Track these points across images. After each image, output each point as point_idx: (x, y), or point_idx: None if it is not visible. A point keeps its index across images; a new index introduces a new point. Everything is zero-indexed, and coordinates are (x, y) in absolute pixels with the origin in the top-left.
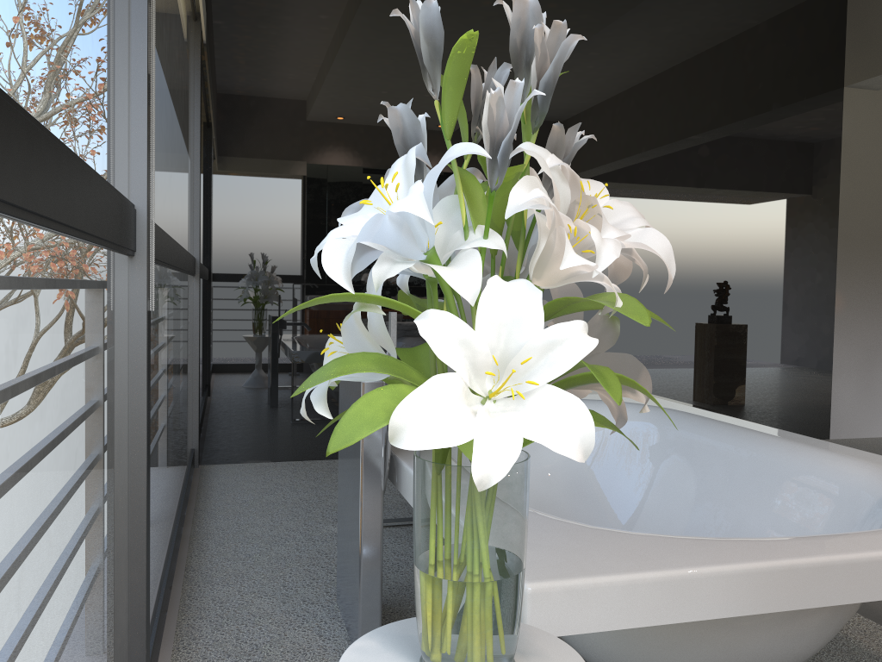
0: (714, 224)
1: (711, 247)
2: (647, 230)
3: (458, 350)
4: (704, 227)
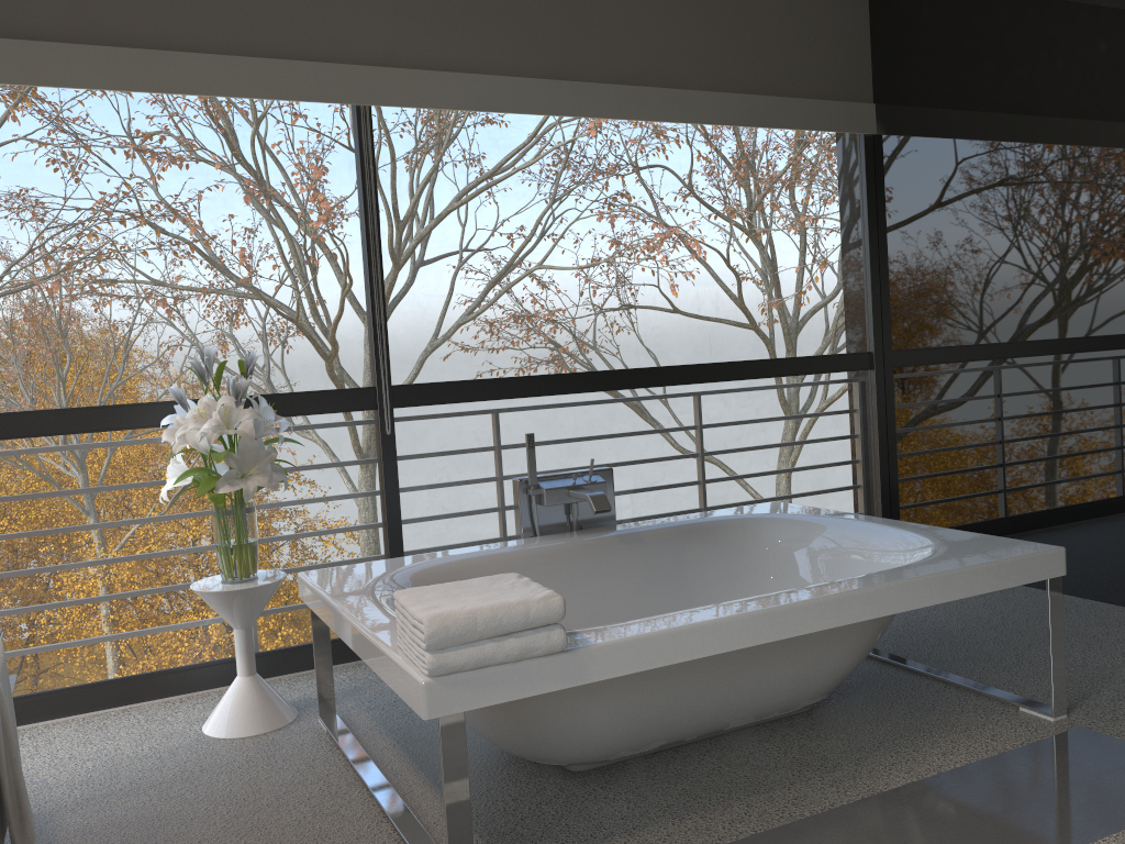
0: None
1: None
2: (204, 424)
3: (176, 464)
4: None
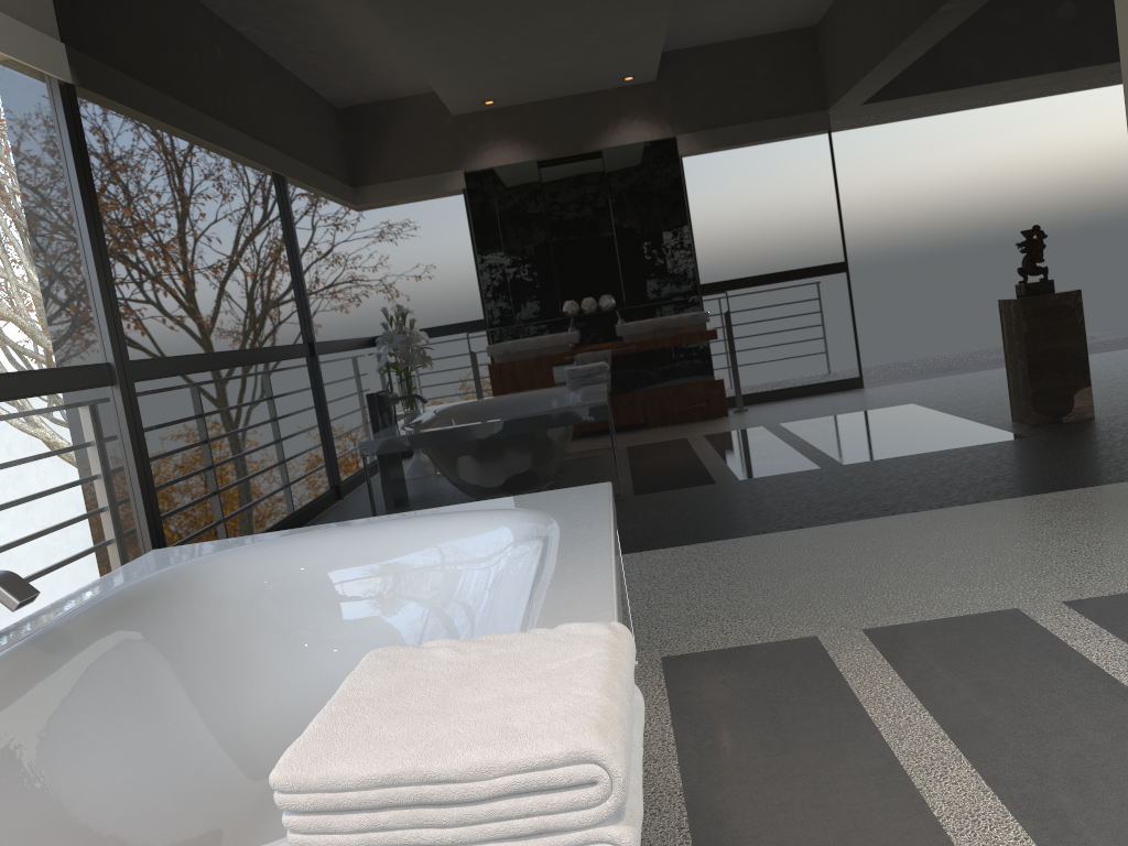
0: (876, 159)
1: (877, 198)
2: None
3: None
4: (859, 169)
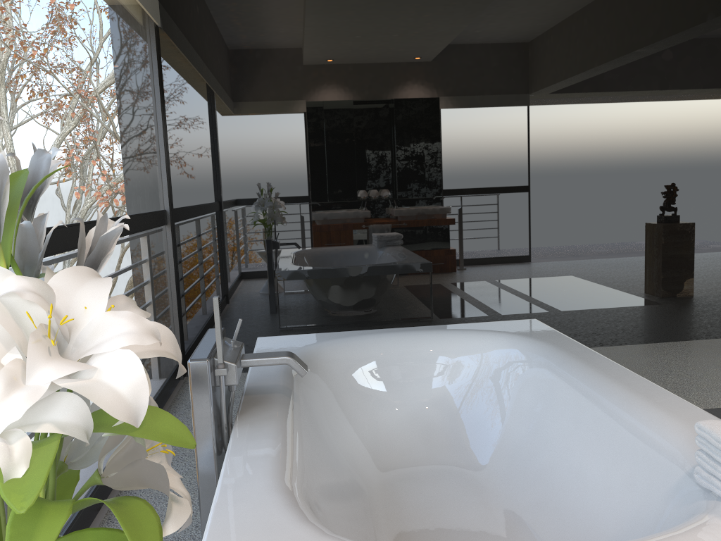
0: (638, 141)
1: (636, 164)
2: (124, 353)
3: None
4: (628, 146)
